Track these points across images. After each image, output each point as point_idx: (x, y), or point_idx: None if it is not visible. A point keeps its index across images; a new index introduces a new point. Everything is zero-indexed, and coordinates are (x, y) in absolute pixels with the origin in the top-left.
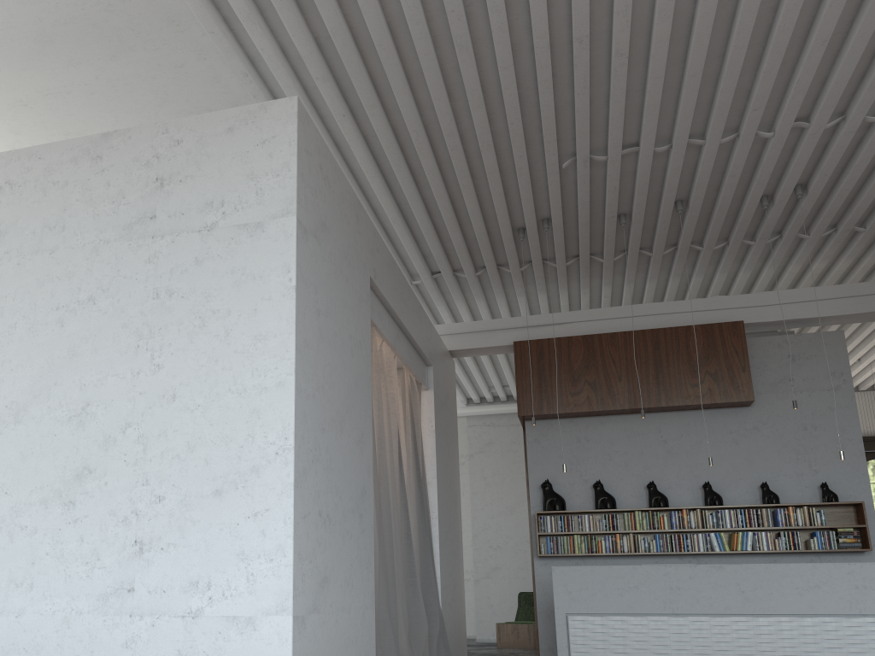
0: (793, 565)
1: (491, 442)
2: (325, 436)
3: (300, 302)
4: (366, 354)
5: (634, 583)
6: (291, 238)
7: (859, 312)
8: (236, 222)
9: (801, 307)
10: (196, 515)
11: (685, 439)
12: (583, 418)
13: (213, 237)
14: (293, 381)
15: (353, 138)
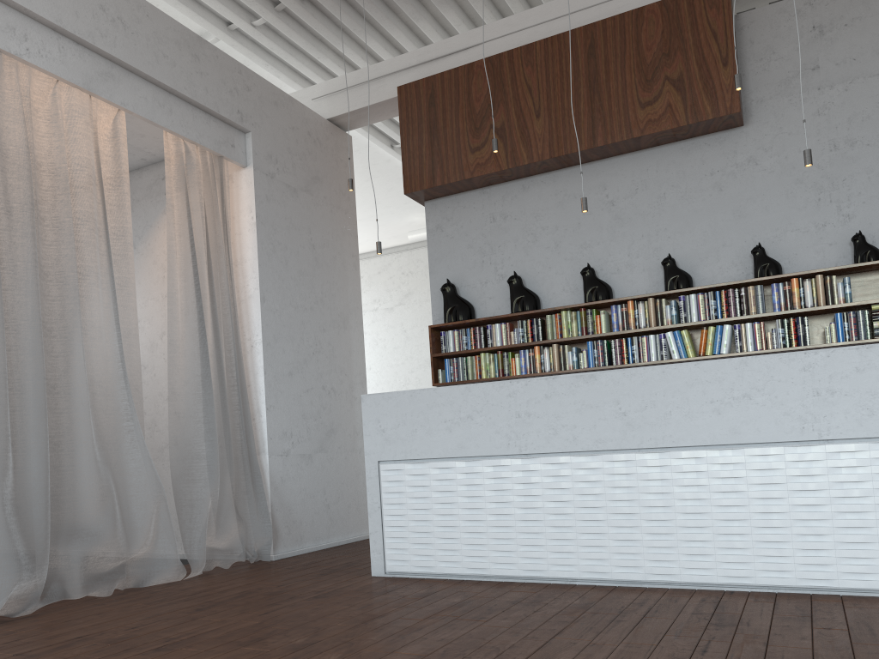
0: (708, 364)
1: None
2: None
3: None
4: None
5: (467, 412)
6: None
7: None
8: None
9: None
10: None
11: (642, 195)
12: (499, 185)
13: None
14: None
15: None
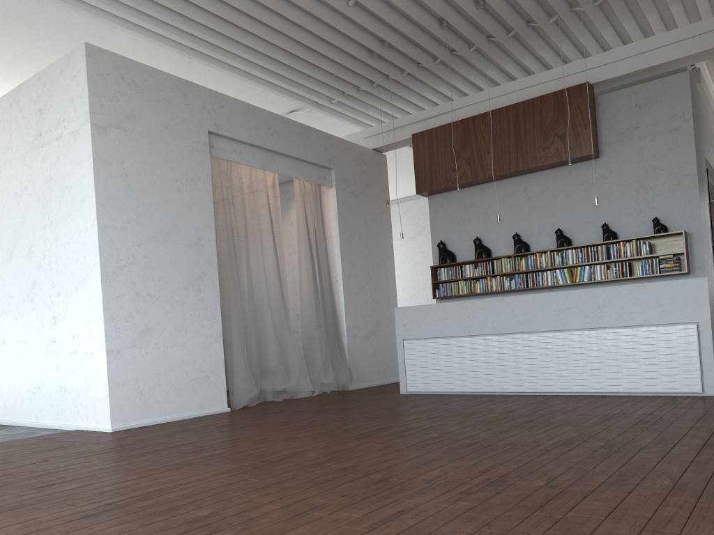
0: (552, 294)
1: None
2: (142, 248)
3: (100, 175)
4: (203, 186)
5: (445, 316)
6: (89, 137)
7: (702, 50)
8: (69, 131)
9: (647, 57)
10: (70, 301)
11: (545, 194)
12: (468, 187)
13: (62, 142)
14: (96, 223)
15: (192, 30)
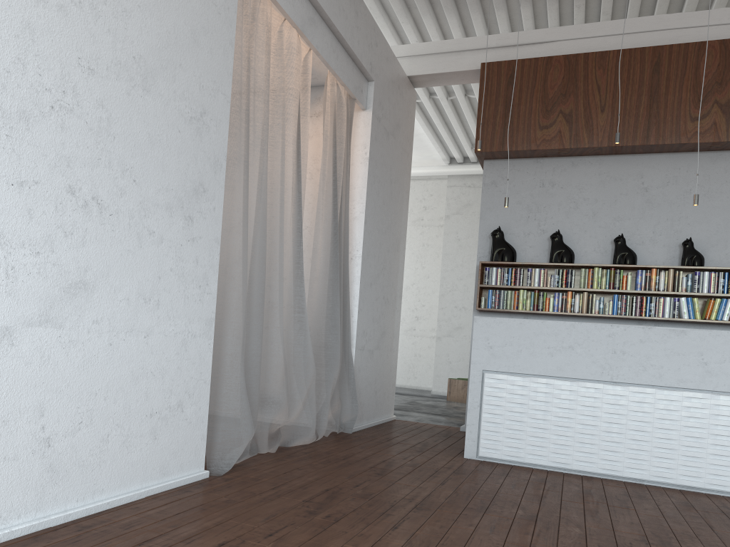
0: None
1: (469, 203)
2: (98, 82)
3: None
4: (224, 5)
5: (569, 343)
6: None
7: None
8: None
9: None
10: None
11: (672, 187)
12: (551, 158)
13: None
14: None
15: None
